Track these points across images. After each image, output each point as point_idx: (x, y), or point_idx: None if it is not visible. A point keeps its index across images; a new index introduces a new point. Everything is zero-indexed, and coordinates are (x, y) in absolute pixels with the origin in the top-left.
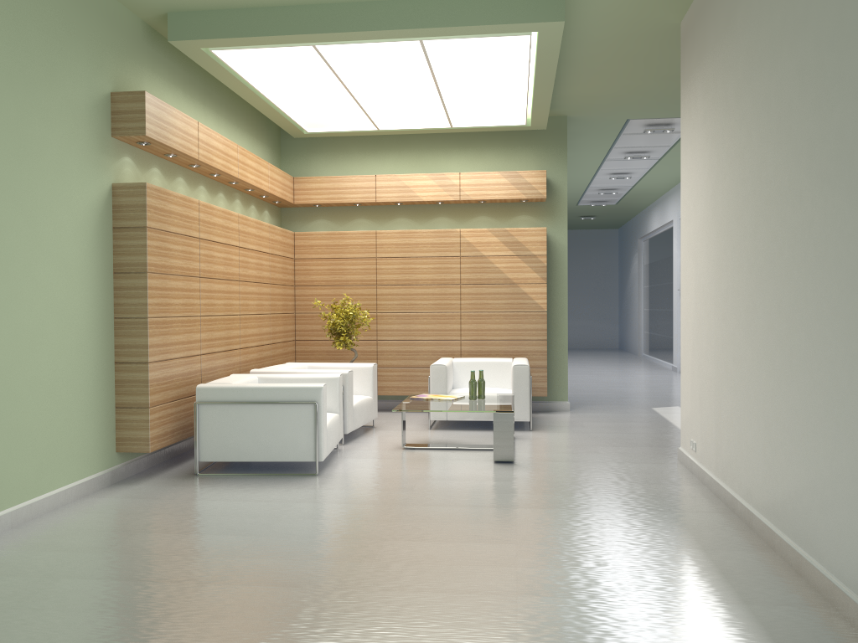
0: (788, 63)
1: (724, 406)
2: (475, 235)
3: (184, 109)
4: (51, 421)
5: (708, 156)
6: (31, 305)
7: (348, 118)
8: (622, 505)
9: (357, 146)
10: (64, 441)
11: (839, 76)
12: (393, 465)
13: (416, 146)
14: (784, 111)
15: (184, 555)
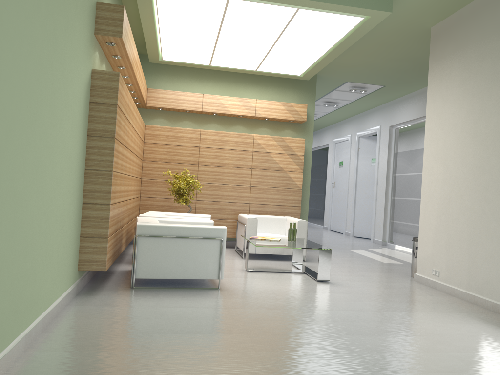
0: None
1: (482, 250)
2: (263, 139)
3: None
4: (59, 245)
5: (467, 105)
6: (60, 152)
7: (197, 54)
8: (433, 309)
9: (188, 74)
10: (62, 261)
11: None
12: (258, 282)
13: (226, 80)
14: None
15: (217, 351)
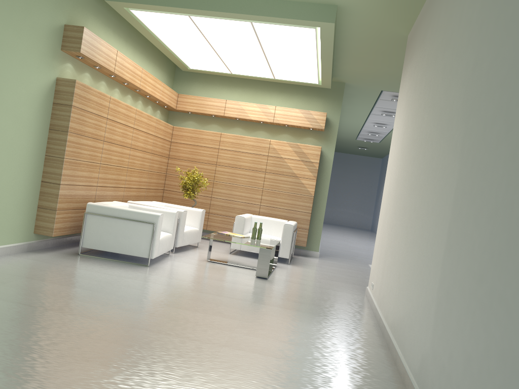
0: (440, 63)
1: (386, 263)
2: (278, 144)
3: (112, 42)
4: None
5: (404, 115)
6: None
7: (214, 63)
8: (316, 311)
9: (219, 81)
10: None
11: (456, 73)
12: (195, 269)
13: (253, 87)
14: (434, 92)
15: (46, 294)
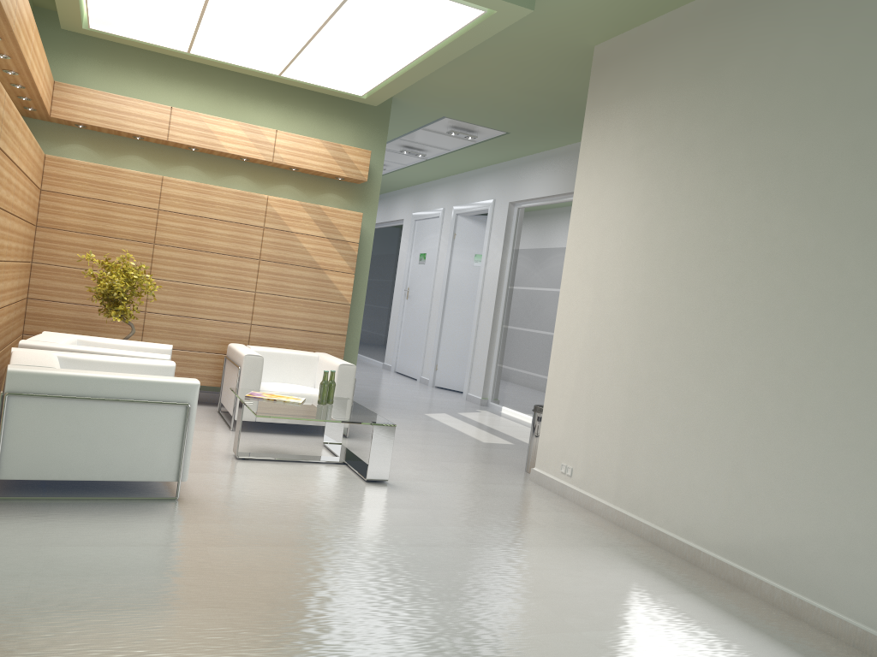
0: (832, 135)
1: (644, 440)
2: (284, 206)
3: None
4: None
5: (641, 191)
6: None
7: (164, 28)
8: (560, 539)
9: (143, 63)
10: None
11: None
12: (257, 485)
13: (220, 85)
14: (818, 179)
15: (158, 652)
